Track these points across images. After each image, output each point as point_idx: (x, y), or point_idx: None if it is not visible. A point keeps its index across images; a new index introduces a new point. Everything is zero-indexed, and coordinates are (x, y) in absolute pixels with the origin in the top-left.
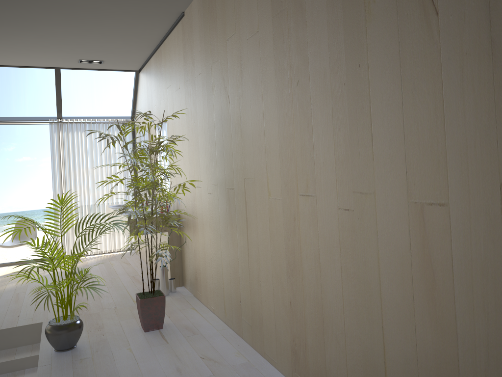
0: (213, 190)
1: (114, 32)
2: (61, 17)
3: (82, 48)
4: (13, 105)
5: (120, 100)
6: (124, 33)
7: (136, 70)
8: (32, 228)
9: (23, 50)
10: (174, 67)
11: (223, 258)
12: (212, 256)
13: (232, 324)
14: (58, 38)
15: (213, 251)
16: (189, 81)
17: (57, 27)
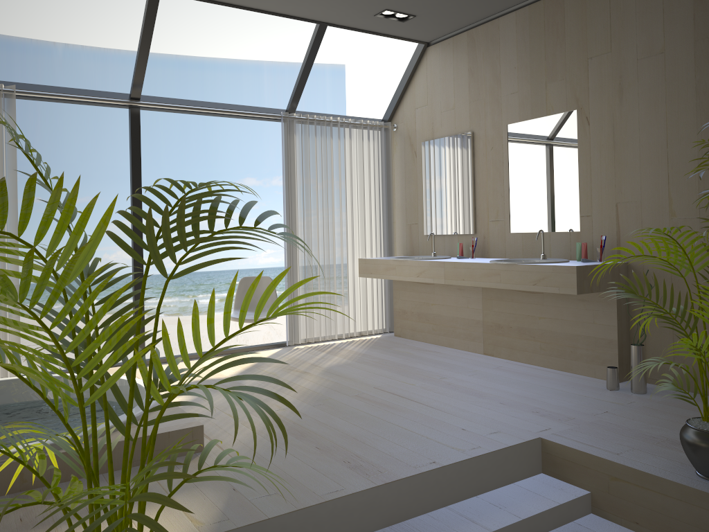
0: None
1: None
2: None
3: None
4: (17, 113)
5: (186, 116)
6: None
7: (425, 42)
8: None
9: None
10: (635, 20)
11: None
12: None
13: None
14: None
15: None
16: None
17: None
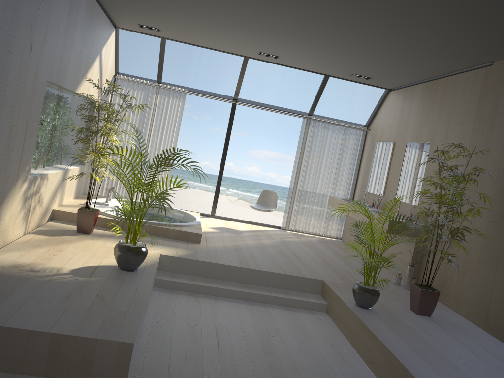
0: (497, 219)
1: (412, 63)
2: (385, 48)
3: (368, 68)
4: (218, 82)
5: (307, 95)
6: (419, 65)
7: (388, 89)
8: (274, 199)
9: (321, 61)
10: (459, 102)
11: (497, 278)
12: (477, 272)
13: (496, 333)
14: (361, 59)
15: (482, 268)
16: (484, 122)
17: (371, 53)
